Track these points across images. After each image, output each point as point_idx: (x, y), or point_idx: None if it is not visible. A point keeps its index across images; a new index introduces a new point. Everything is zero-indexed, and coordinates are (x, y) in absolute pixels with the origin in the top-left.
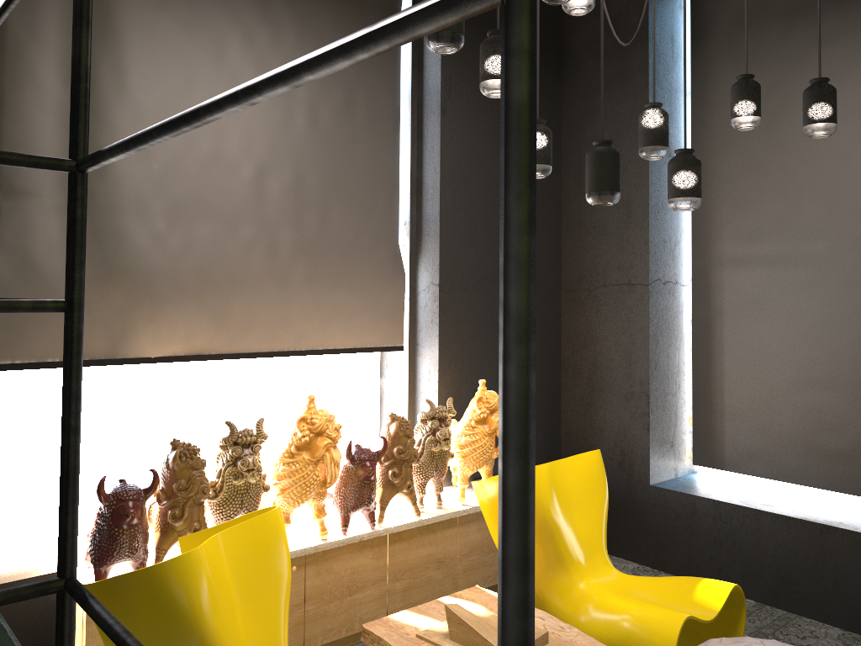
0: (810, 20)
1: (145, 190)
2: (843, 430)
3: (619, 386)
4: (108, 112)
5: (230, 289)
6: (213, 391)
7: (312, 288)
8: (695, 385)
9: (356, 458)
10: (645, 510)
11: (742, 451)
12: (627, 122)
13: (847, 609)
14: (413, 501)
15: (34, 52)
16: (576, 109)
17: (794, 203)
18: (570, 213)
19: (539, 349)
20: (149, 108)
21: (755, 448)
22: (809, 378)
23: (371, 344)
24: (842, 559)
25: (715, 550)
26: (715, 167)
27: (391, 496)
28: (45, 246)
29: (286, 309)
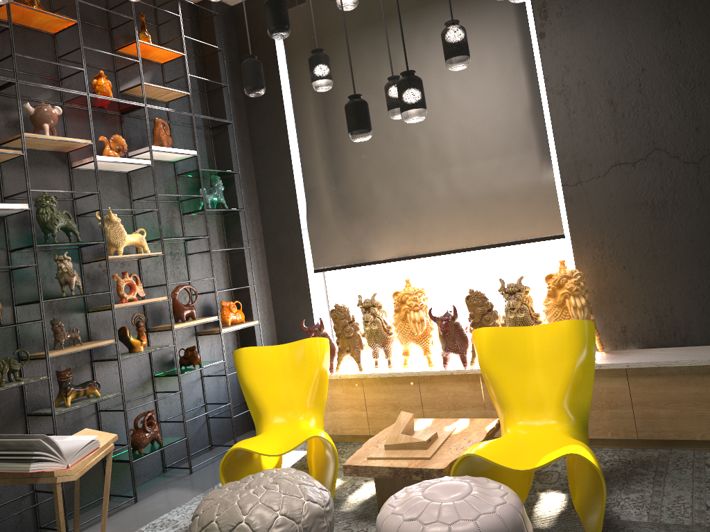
0: None
1: (360, 171)
2: None
3: None
4: (338, 137)
5: (416, 215)
6: (445, 277)
7: (471, 204)
8: None
9: (437, 318)
10: None
11: None
12: None
13: None
14: None
15: (307, 122)
16: None
17: None
18: None
19: None
20: None
21: None
22: None
23: (530, 236)
24: None
25: None
26: None
27: None
28: (325, 211)
29: (455, 221)
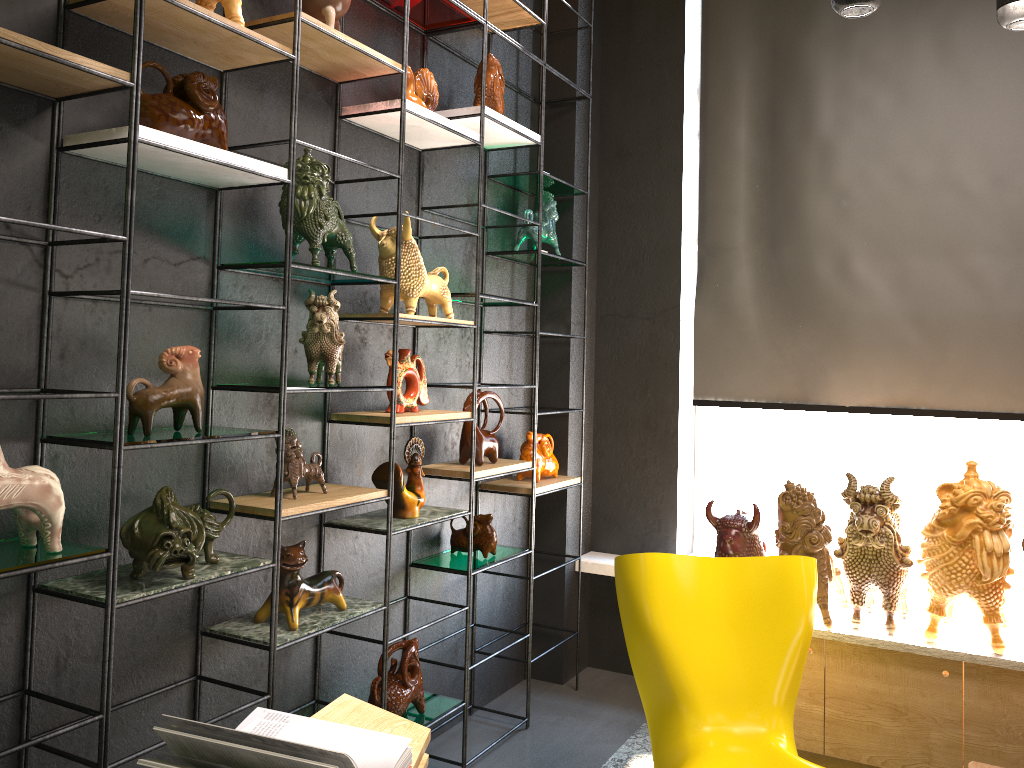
0: None
1: (832, 230)
2: None
3: None
4: (793, 158)
5: (943, 333)
6: (959, 458)
7: None
8: None
9: None
10: None
11: None
12: None
13: None
14: None
15: (728, 121)
16: None
17: None
18: None
19: None
20: (835, 144)
21: None
22: None
23: None
24: None
25: None
26: None
27: None
28: (739, 294)
29: None
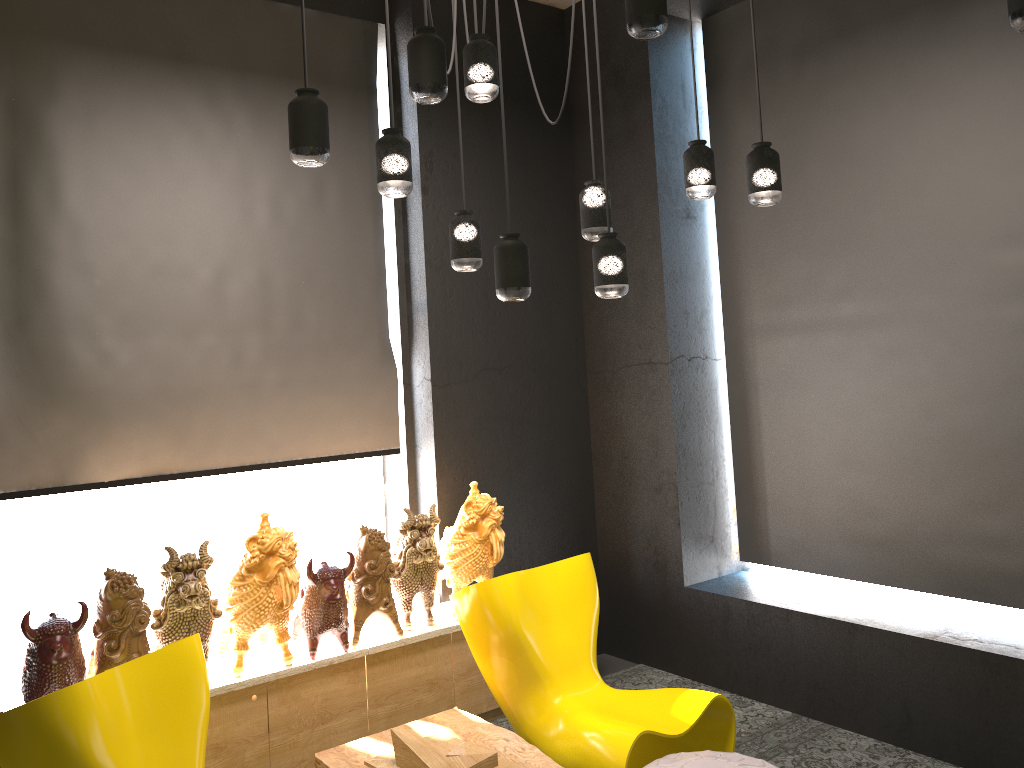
0: (819, 58)
1: (87, 308)
2: (883, 514)
3: (648, 477)
4: (42, 231)
5: (190, 403)
6: (188, 511)
7: (286, 395)
8: (737, 471)
9: (319, 576)
10: (682, 616)
11: (787, 543)
12: (637, 183)
13: (880, 717)
14: (393, 619)
15: None
16: (588, 171)
17: (819, 263)
18: (589, 286)
19: (562, 441)
20: (86, 222)
21: (799, 539)
22: (846, 458)
23: (360, 449)
24: (871, 661)
25: (750, 657)
26: (740, 226)
27: (366, 615)
28: None
29: (256, 420)
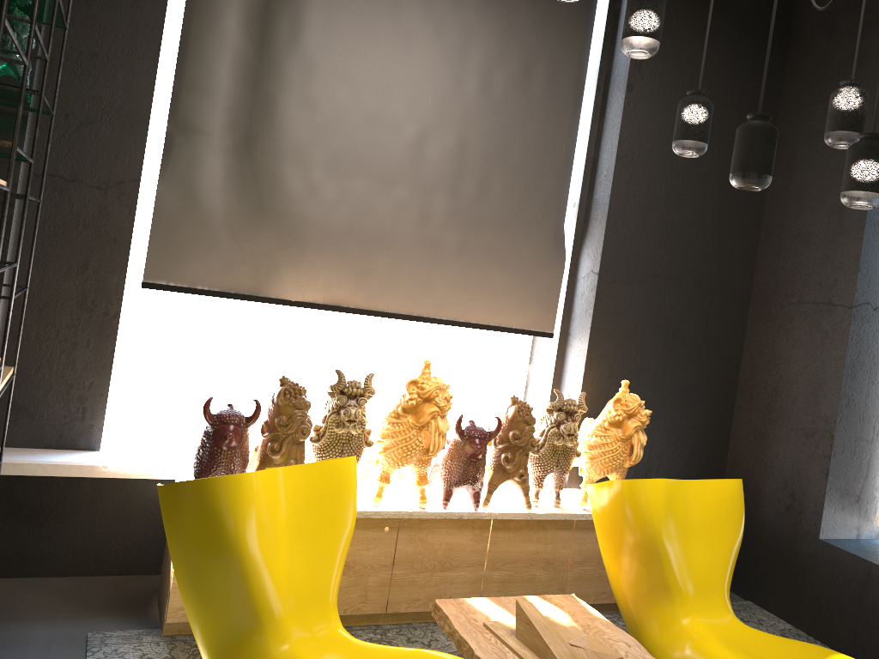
0: None
1: (305, 140)
2: None
3: (799, 419)
4: (280, 62)
5: (376, 247)
6: (354, 346)
7: (460, 258)
8: None
9: (465, 433)
10: (809, 567)
11: None
12: None
13: None
14: (524, 492)
15: (220, 1)
16: (796, 98)
17: None
18: (773, 215)
19: (712, 363)
20: (319, 61)
21: None
22: None
23: (517, 325)
24: None
25: None
26: None
27: (500, 481)
28: (208, 181)
29: (430, 275)
